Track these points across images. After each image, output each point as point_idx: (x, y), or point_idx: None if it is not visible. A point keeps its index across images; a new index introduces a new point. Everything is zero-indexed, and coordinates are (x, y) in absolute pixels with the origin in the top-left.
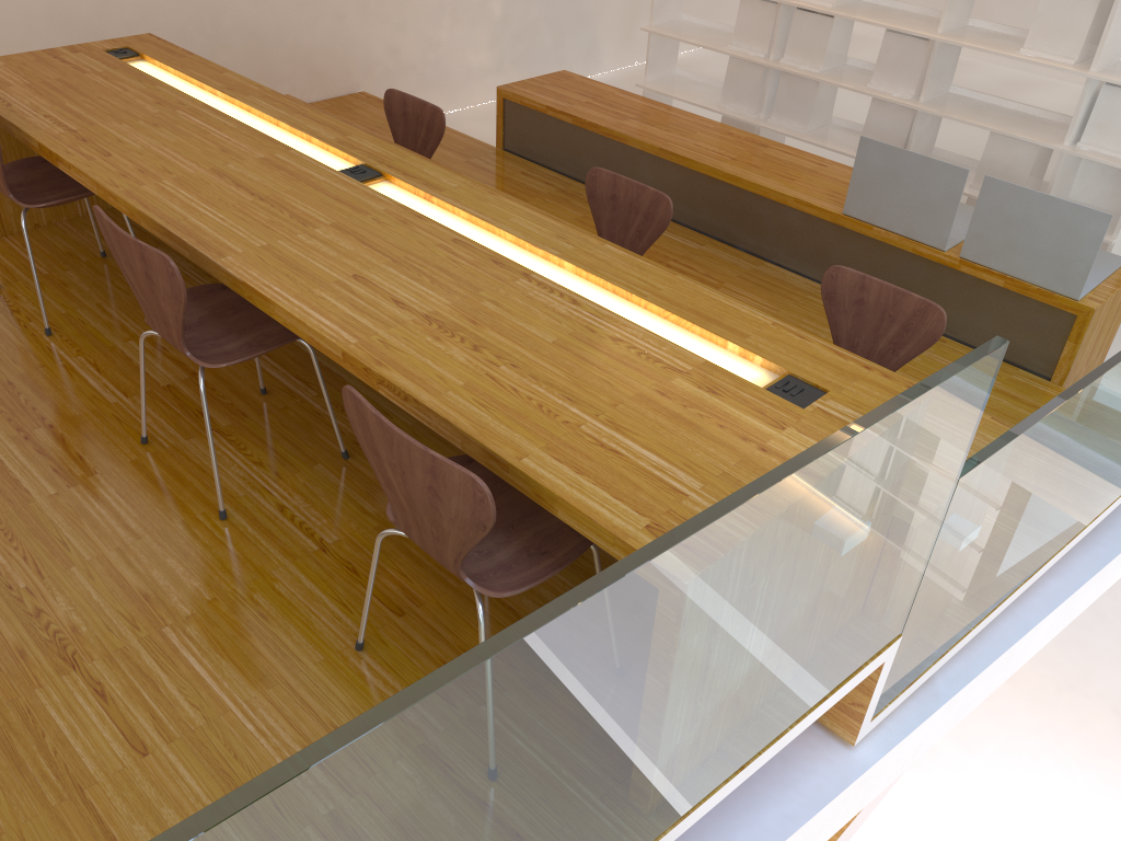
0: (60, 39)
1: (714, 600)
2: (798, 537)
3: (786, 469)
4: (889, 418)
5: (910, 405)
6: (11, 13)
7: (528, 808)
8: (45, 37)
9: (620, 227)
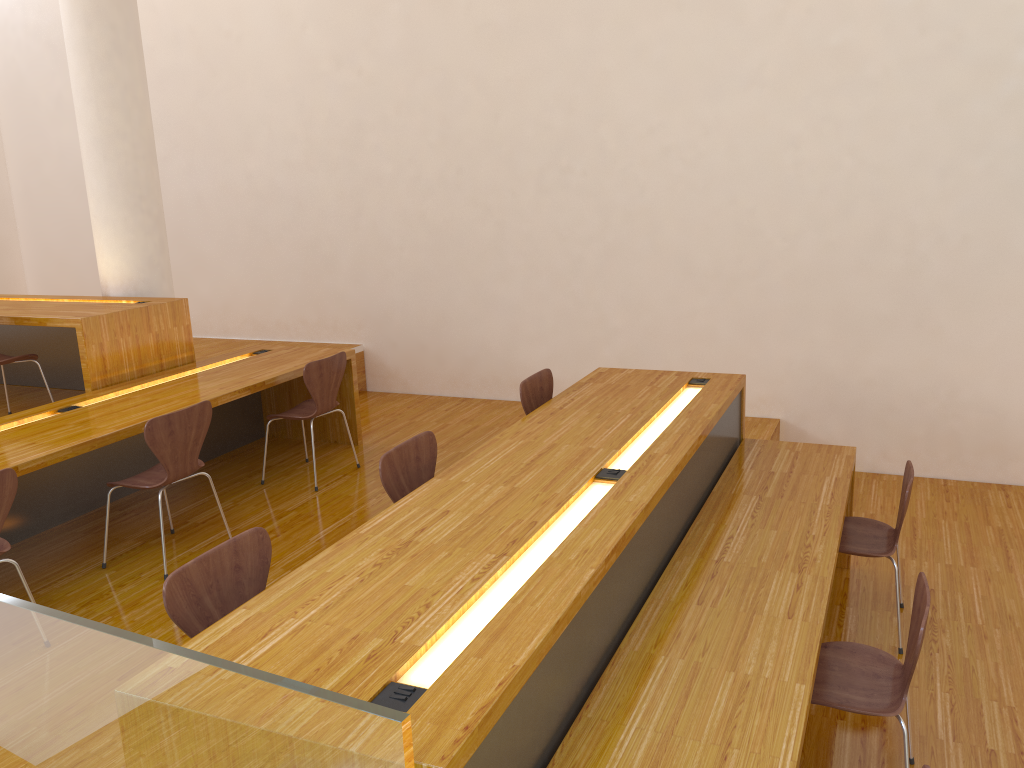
0: (808, 382)
1: (100, 705)
2: (166, 722)
3: (138, 637)
4: (228, 674)
5: (253, 681)
6: (778, 358)
7: (9, 742)
8: (797, 378)
9: (913, 644)
